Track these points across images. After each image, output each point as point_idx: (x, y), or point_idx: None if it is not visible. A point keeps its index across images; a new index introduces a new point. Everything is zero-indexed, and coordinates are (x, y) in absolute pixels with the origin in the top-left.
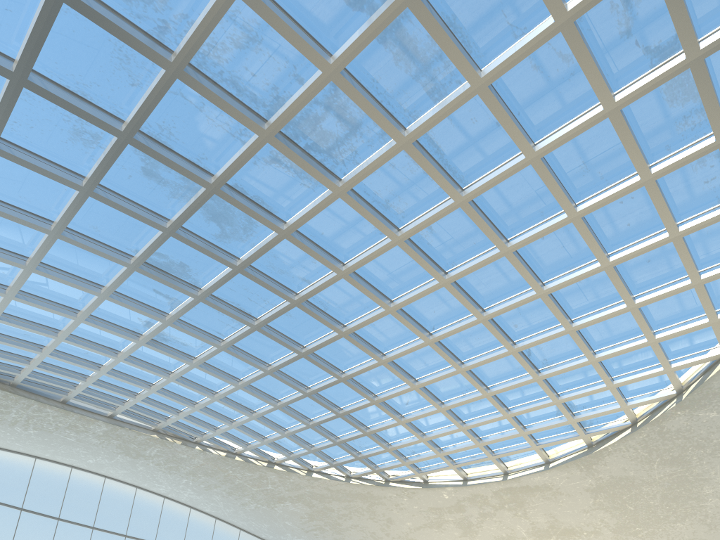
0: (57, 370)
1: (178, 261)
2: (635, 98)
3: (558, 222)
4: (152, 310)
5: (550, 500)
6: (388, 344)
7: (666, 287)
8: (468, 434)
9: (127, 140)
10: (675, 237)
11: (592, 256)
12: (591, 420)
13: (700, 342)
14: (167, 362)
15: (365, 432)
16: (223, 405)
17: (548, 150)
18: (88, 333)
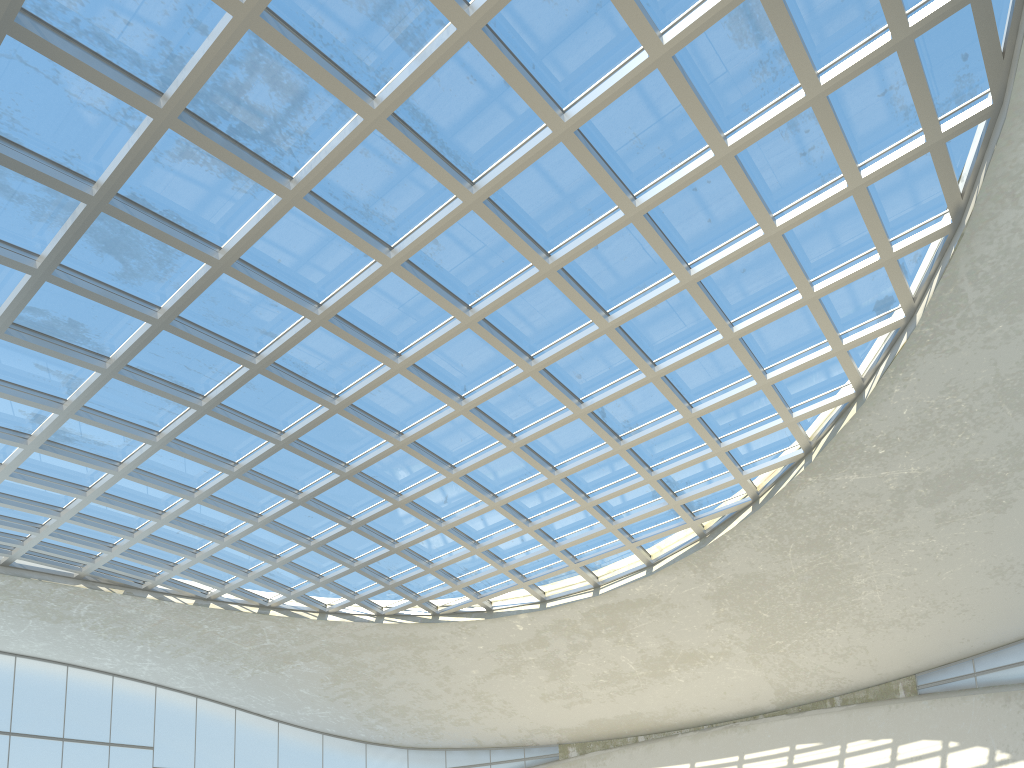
0: None
1: (66, 319)
2: (690, 39)
3: (613, 224)
4: (40, 396)
5: (661, 616)
6: (404, 417)
7: (772, 307)
8: (537, 537)
9: None
10: (772, 235)
11: (667, 269)
12: (700, 500)
13: (826, 380)
14: (79, 473)
15: (393, 549)
16: (178, 529)
17: (583, 119)
18: None
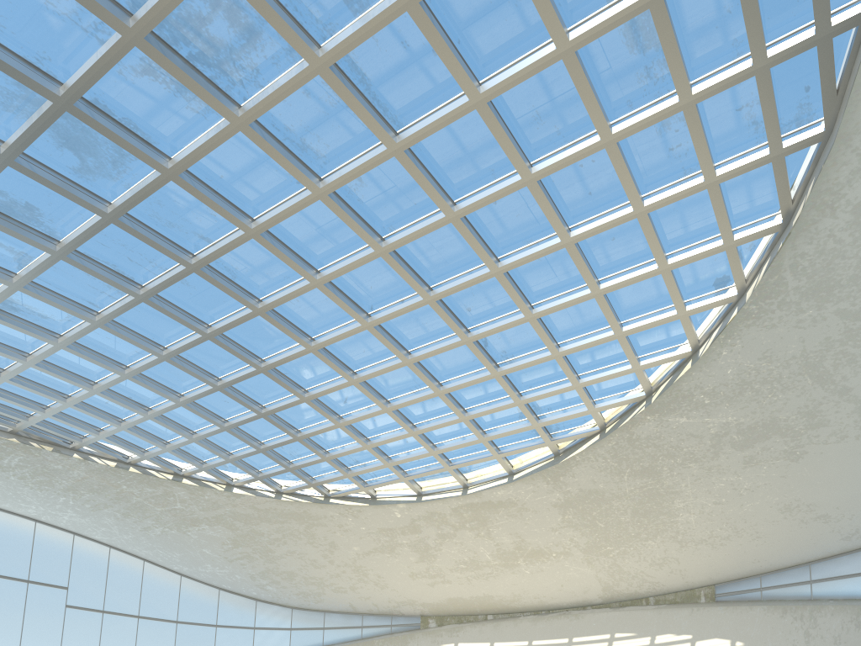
0: None
1: (23, 202)
2: (592, 39)
3: (511, 185)
4: None
5: (516, 517)
6: (317, 326)
7: (633, 272)
8: (420, 440)
9: None
10: (640, 213)
11: (551, 229)
12: (557, 424)
13: (669, 337)
14: (21, 340)
15: (296, 437)
16: (107, 400)
17: (496, 93)
18: None
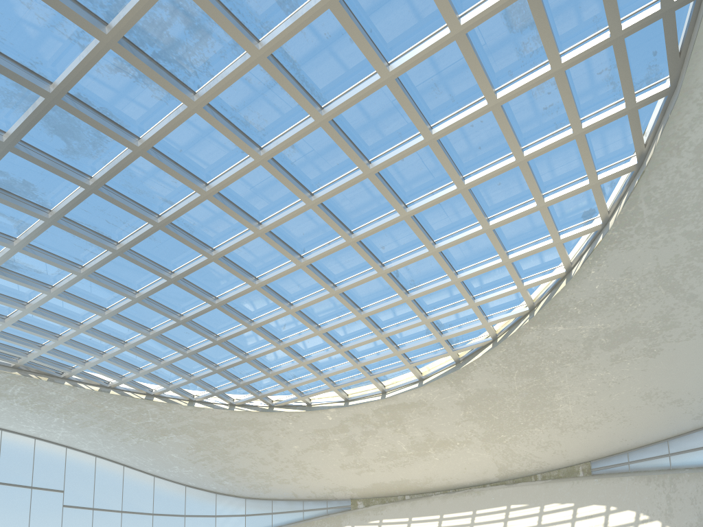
0: None
1: (21, 180)
2: (479, 23)
3: (416, 144)
4: None
5: (426, 415)
6: (260, 267)
7: (516, 210)
8: (346, 356)
9: None
10: (521, 161)
11: (449, 178)
12: (457, 337)
13: (547, 261)
14: (21, 292)
15: (244, 359)
16: (91, 336)
17: (402, 70)
18: None
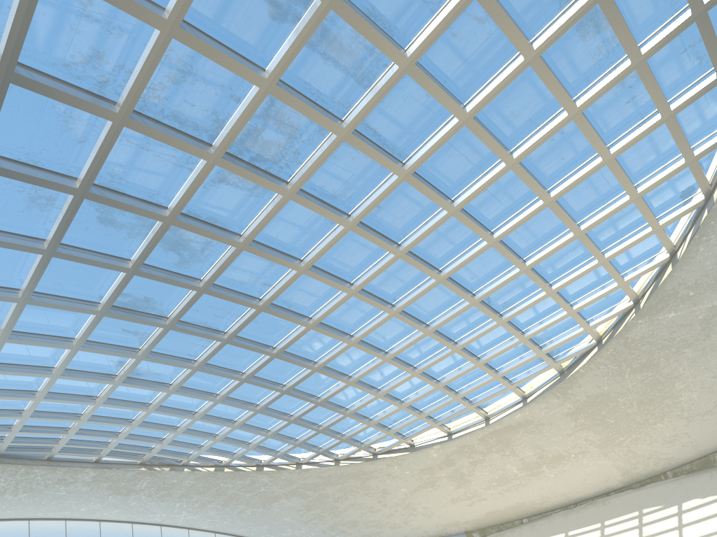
0: (38, 430)
1: (143, 297)
2: (552, 42)
3: (498, 172)
4: (124, 349)
5: (534, 433)
6: (354, 324)
7: (607, 208)
8: (445, 391)
9: (83, 196)
10: (608, 160)
11: (533, 195)
12: (558, 348)
13: (647, 251)
14: (144, 395)
15: (346, 414)
16: (204, 422)
17: (479, 108)
18: (63, 387)
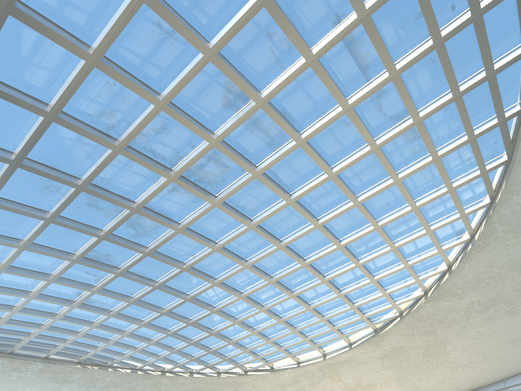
0: (8, 332)
1: (105, 253)
2: (388, 142)
3: (348, 207)
4: (84, 285)
5: (355, 367)
6: (244, 286)
7: (411, 235)
8: (298, 334)
9: (82, 189)
10: (414, 208)
11: (367, 222)
12: (374, 315)
13: (434, 263)
14: (90, 316)
15: (229, 342)
16: (129, 338)
17: (341, 171)
18: (34, 305)
